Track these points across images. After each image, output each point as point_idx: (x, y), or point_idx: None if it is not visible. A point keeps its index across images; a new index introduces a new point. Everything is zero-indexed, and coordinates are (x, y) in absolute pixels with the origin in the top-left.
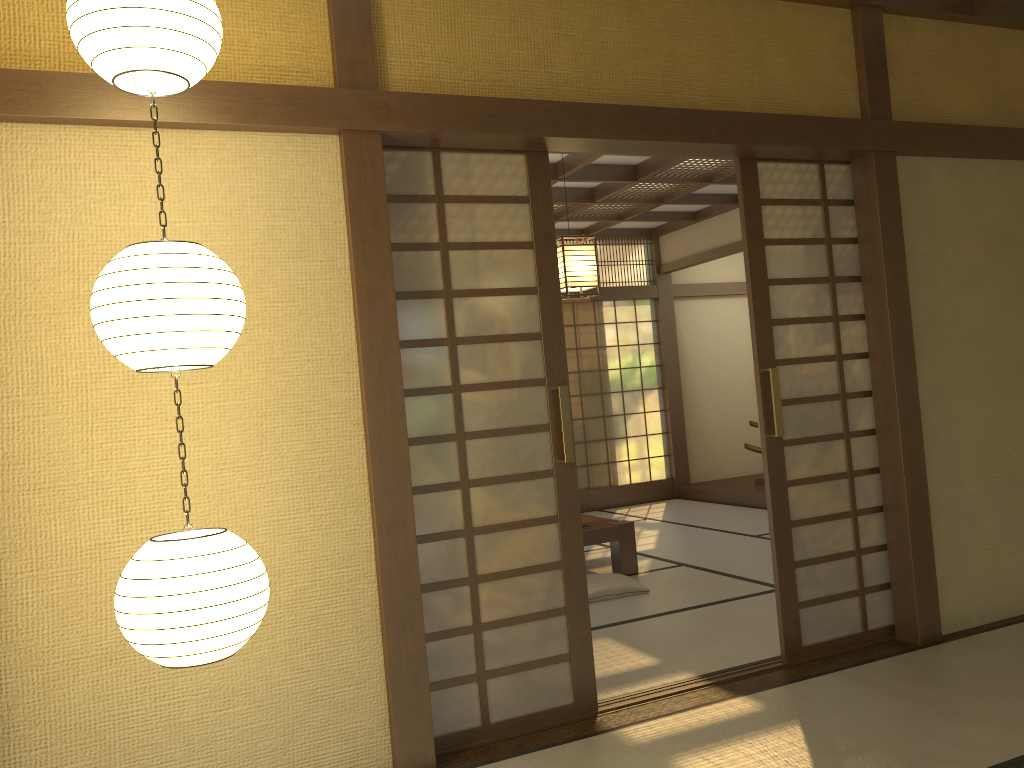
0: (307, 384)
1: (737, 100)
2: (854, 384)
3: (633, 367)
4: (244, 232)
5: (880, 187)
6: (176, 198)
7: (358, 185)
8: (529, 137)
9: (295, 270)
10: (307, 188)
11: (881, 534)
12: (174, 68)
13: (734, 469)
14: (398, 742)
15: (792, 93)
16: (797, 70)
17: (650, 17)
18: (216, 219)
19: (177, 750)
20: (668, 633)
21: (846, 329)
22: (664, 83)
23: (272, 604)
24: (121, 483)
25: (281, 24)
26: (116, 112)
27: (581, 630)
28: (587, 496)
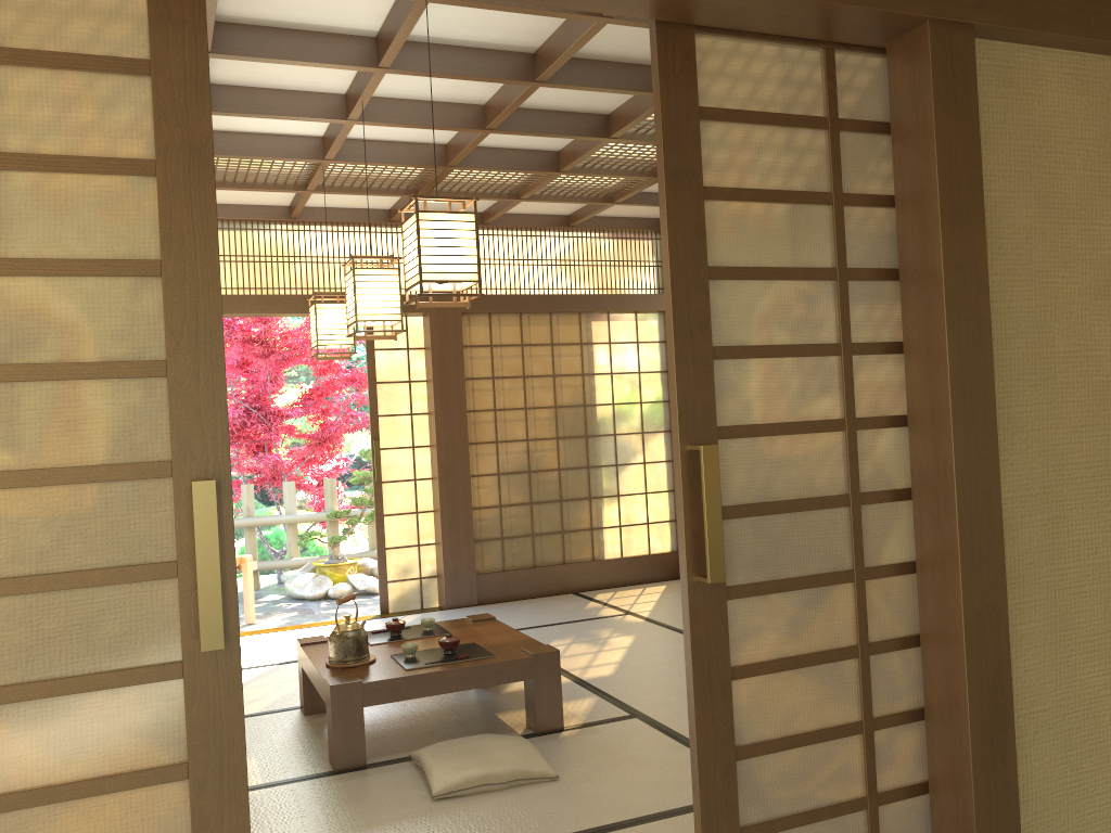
0: None
1: None
2: (878, 476)
3: (631, 402)
4: None
5: (941, 93)
6: None
7: None
8: None
9: None
10: None
11: (920, 763)
12: None
13: None
14: None
15: None
16: None
17: None
18: None
19: None
20: None
21: (867, 370)
22: None
23: None
24: None
25: None
26: None
27: None
28: (560, 573)
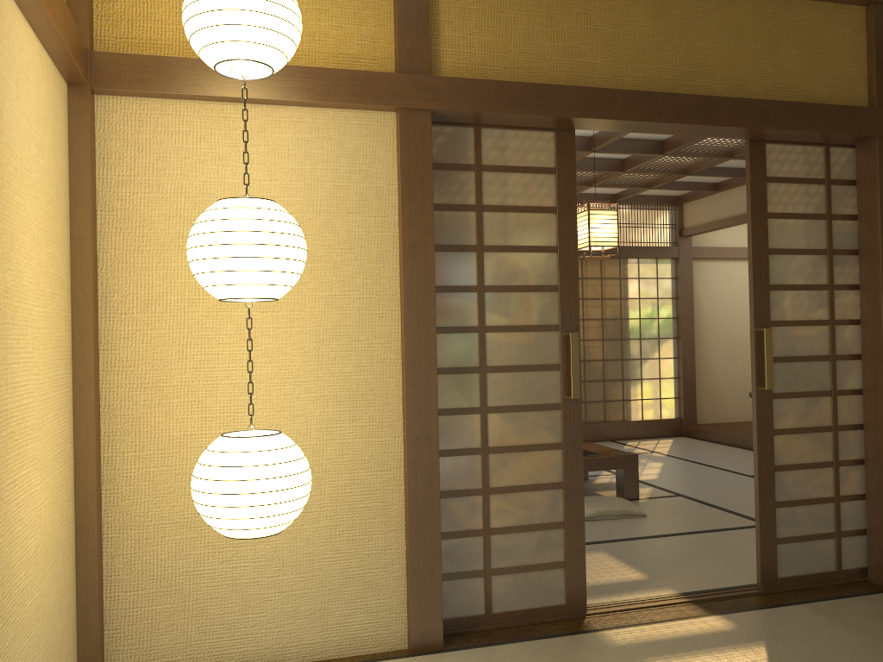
0: (357, 318)
1: (750, 88)
2: (844, 347)
3: (651, 318)
4: (314, 190)
5: (882, 170)
6: (262, 161)
7: (409, 154)
8: (558, 117)
9: (353, 223)
10: (367, 156)
11: (861, 485)
12: (261, 58)
13: (738, 415)
14: (413, 619)
15: (803, 82)
16: (809, 62)
17: (674, 13)
18: (293, 179)
19: (236, 605)
20: (658, 553)
21: (840, 297)
22: (683, 72)
23: (318, 495)
24: (206, 388)
25: (355, 19)
26: (219, 90)
27: (576, 543)
28: (602, 428)
